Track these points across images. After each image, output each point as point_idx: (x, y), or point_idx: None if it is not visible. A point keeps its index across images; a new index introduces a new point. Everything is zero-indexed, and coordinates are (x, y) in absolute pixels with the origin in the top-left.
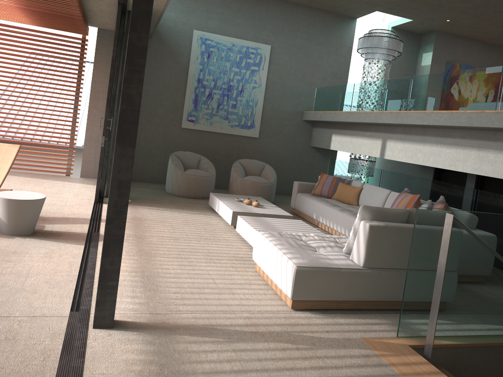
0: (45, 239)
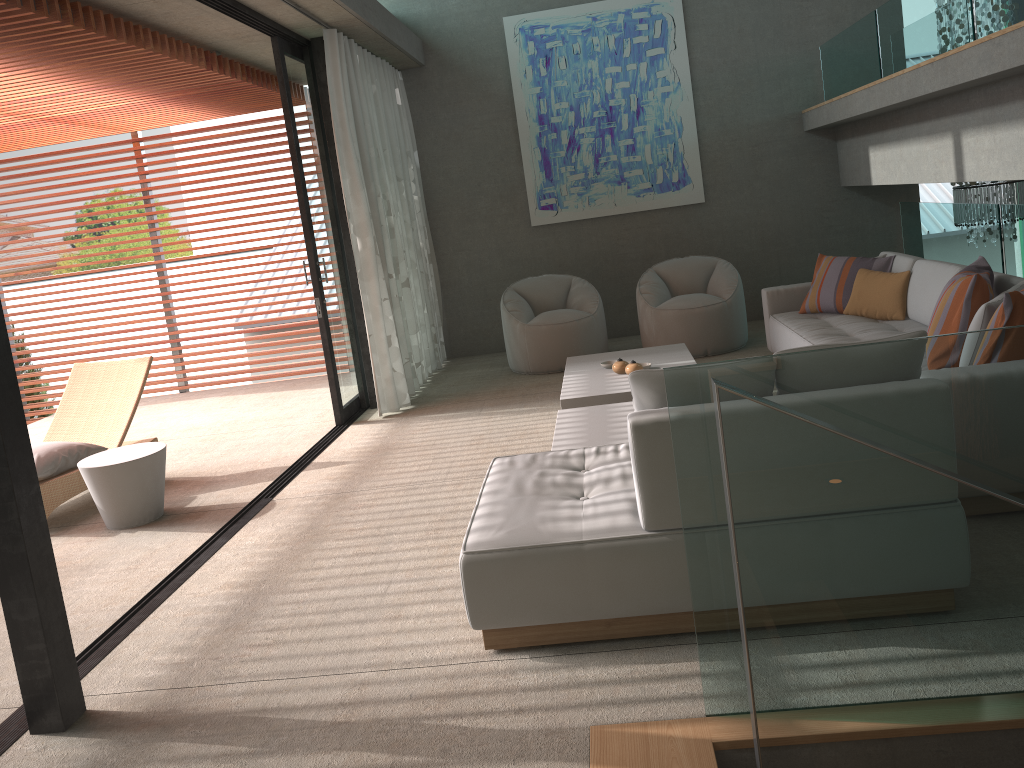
0: (165, 529)
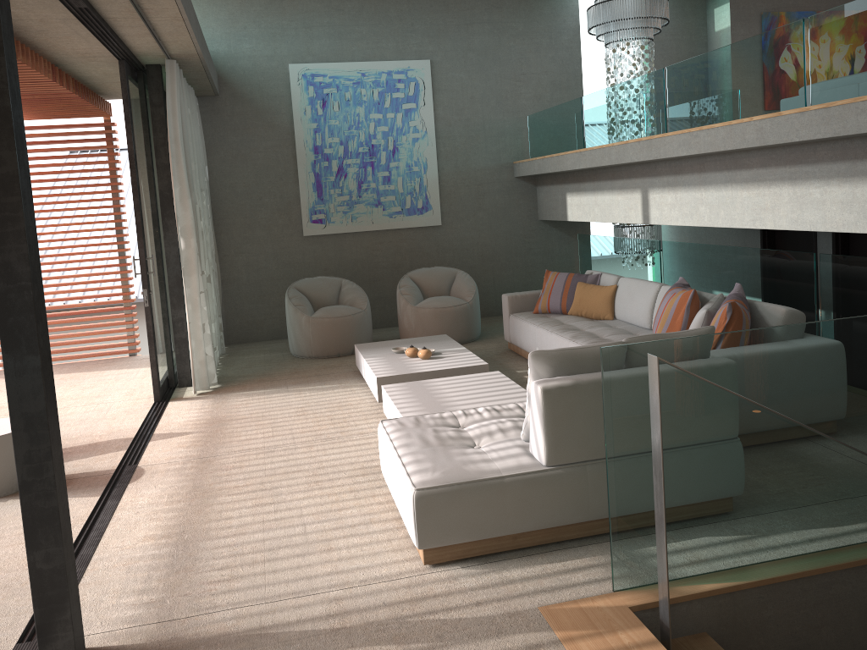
0: None
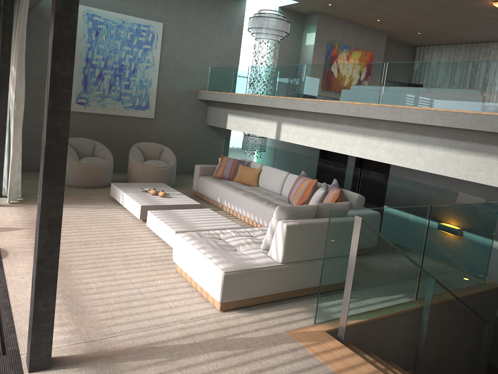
0: None
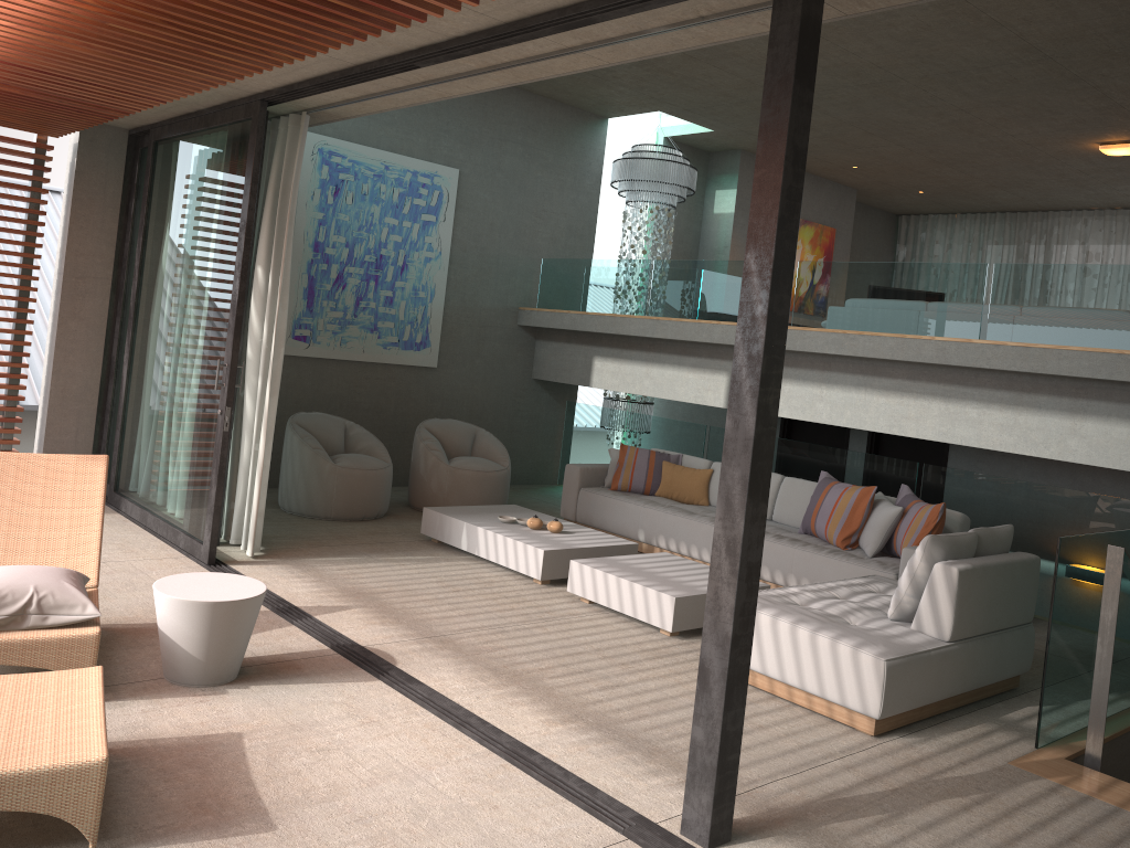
0: (288, 682)
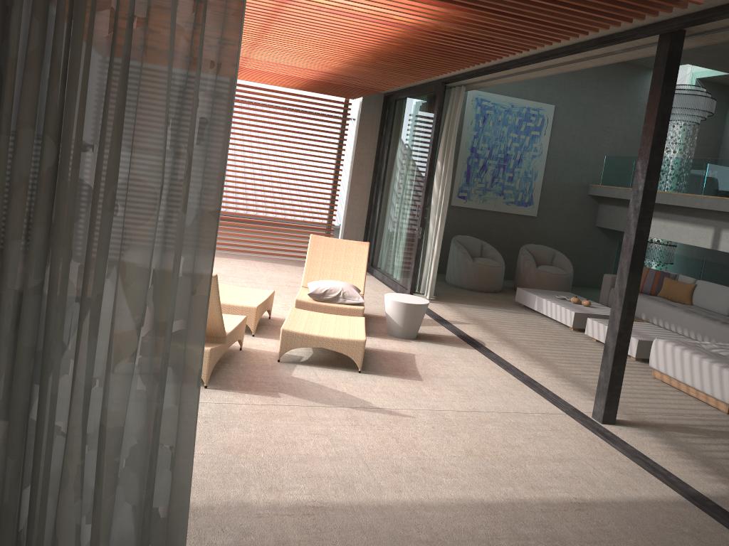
0: (436, 343)
